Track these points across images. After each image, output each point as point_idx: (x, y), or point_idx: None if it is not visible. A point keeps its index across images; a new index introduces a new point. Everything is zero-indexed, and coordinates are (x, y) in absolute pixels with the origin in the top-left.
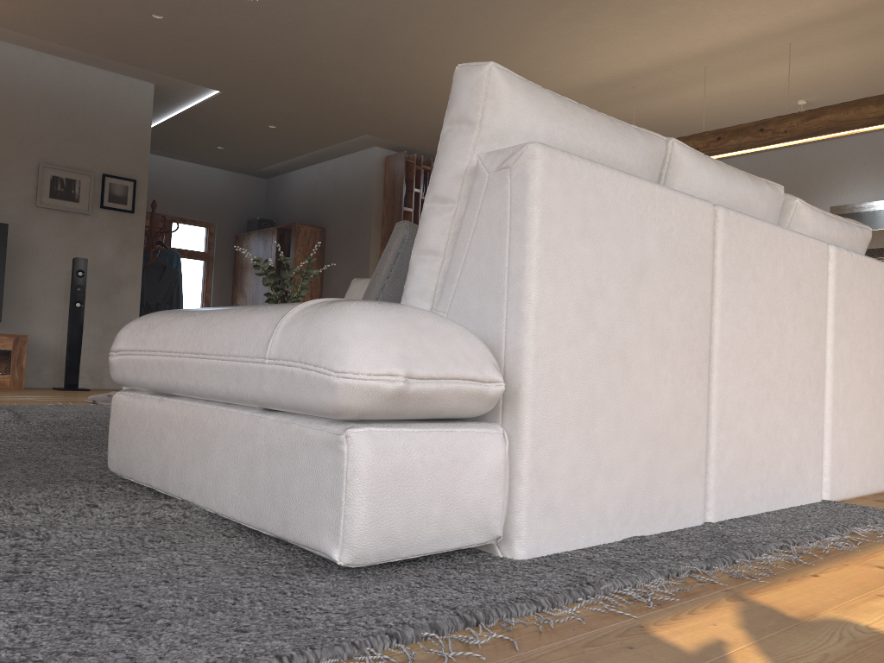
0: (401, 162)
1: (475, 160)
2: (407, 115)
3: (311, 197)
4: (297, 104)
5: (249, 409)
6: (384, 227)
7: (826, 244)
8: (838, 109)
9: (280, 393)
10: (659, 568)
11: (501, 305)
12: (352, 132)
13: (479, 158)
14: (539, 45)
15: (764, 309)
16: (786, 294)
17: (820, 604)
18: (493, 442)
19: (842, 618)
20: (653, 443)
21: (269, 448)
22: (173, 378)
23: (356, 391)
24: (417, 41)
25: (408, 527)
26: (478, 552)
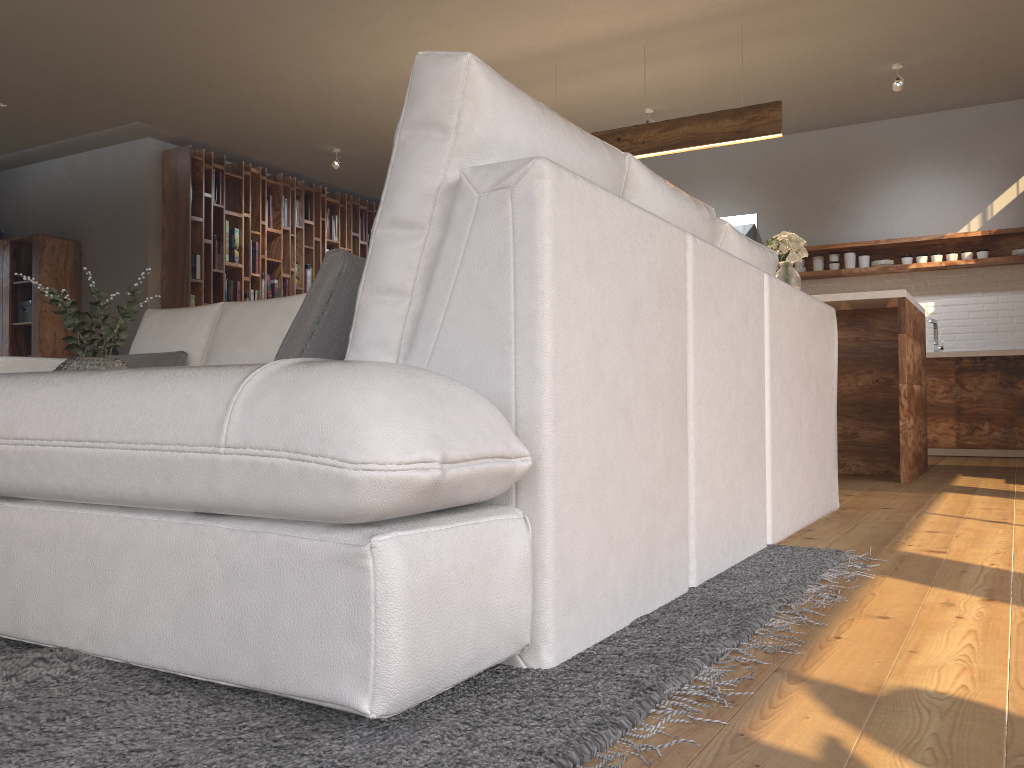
0: (186, 159)
1: (450, 175)
2: (196, 99)
3: (57, 200)
4: (41, 76)
5: (177, 515)
6: (166, 241)
7: (762, 272)
8: (696, 121)
9: (251, 493)
10: (699, 655)
11: (508, 358)
12: (119, 118)
13: (463, 174)
14: (373, 25)
15: (725, 346)
16: (738, 329)
17: (874, 672)
18: (517, 530)
19: (907, 686)
20: (651, 507)
21: (228, 568)
22: (31, 476)
23: (383, 487)
24: (218, 7)
25: (445, 653)
26: (494, 666)
